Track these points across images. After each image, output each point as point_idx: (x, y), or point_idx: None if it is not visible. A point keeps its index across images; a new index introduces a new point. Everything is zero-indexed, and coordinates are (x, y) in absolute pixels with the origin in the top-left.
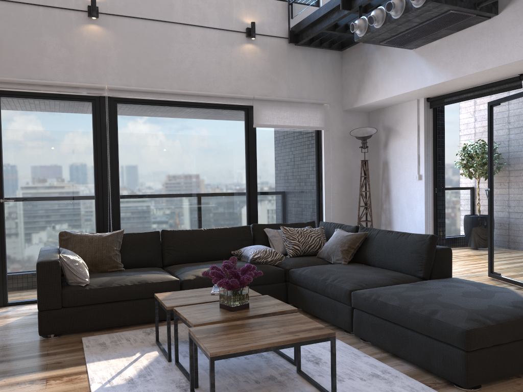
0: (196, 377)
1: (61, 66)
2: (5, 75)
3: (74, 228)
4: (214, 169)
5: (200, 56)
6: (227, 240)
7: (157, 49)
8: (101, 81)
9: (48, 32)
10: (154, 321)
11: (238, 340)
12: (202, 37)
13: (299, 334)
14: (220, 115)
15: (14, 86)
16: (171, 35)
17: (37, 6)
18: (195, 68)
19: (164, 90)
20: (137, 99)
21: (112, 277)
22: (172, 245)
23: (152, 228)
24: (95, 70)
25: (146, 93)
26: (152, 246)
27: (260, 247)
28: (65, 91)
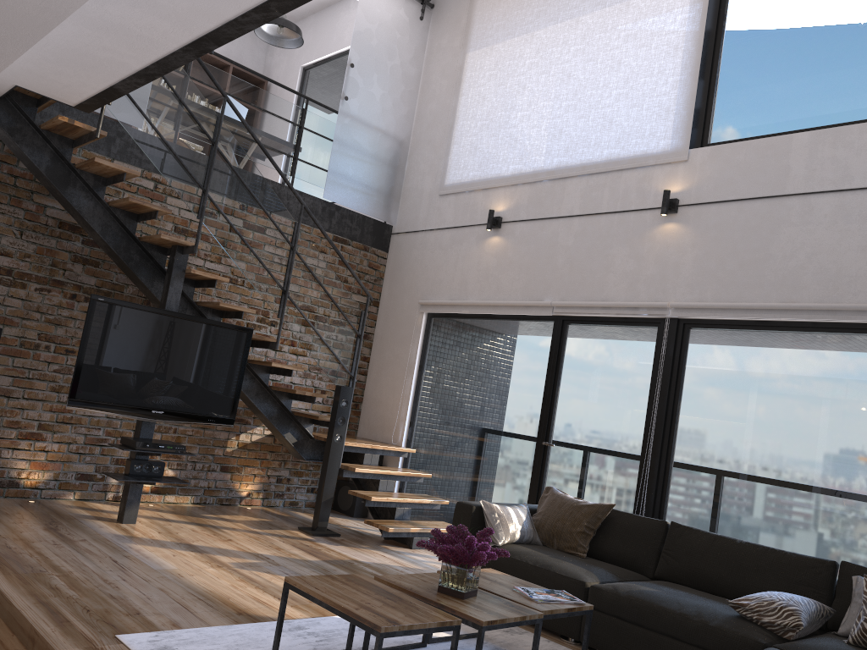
0: (364, 641)
1: (625, 281)
2: (570, 299)
3: (610, 496)
4: (839, 446)
5: (828, 242)
6: (768, 571)
7: (752, 241)
8: (667, 298)
9: (619, 243)
10: (557, 633)
11: (326, 586)
12: (836, 208)
13: (361, 610)
14: (865, 345)
15: (574, 310)
16: (778, 216)
17: (612, 214)
18: (815, 263)
19: (750, 304)
20: (715, 320)
21: (534, 551)
22: (672, 548)
23: (710, 526)
24: (662, 283)
25: (725, 311)
26: (645, 541)
27: (780, 595)
28: (623, 313)
